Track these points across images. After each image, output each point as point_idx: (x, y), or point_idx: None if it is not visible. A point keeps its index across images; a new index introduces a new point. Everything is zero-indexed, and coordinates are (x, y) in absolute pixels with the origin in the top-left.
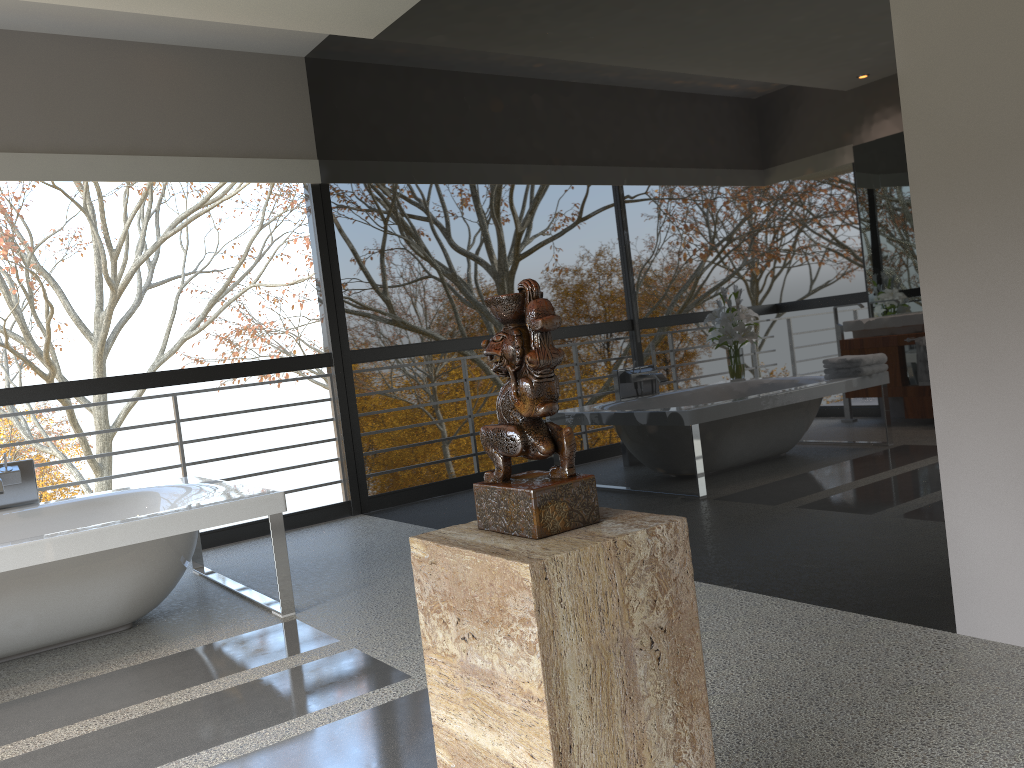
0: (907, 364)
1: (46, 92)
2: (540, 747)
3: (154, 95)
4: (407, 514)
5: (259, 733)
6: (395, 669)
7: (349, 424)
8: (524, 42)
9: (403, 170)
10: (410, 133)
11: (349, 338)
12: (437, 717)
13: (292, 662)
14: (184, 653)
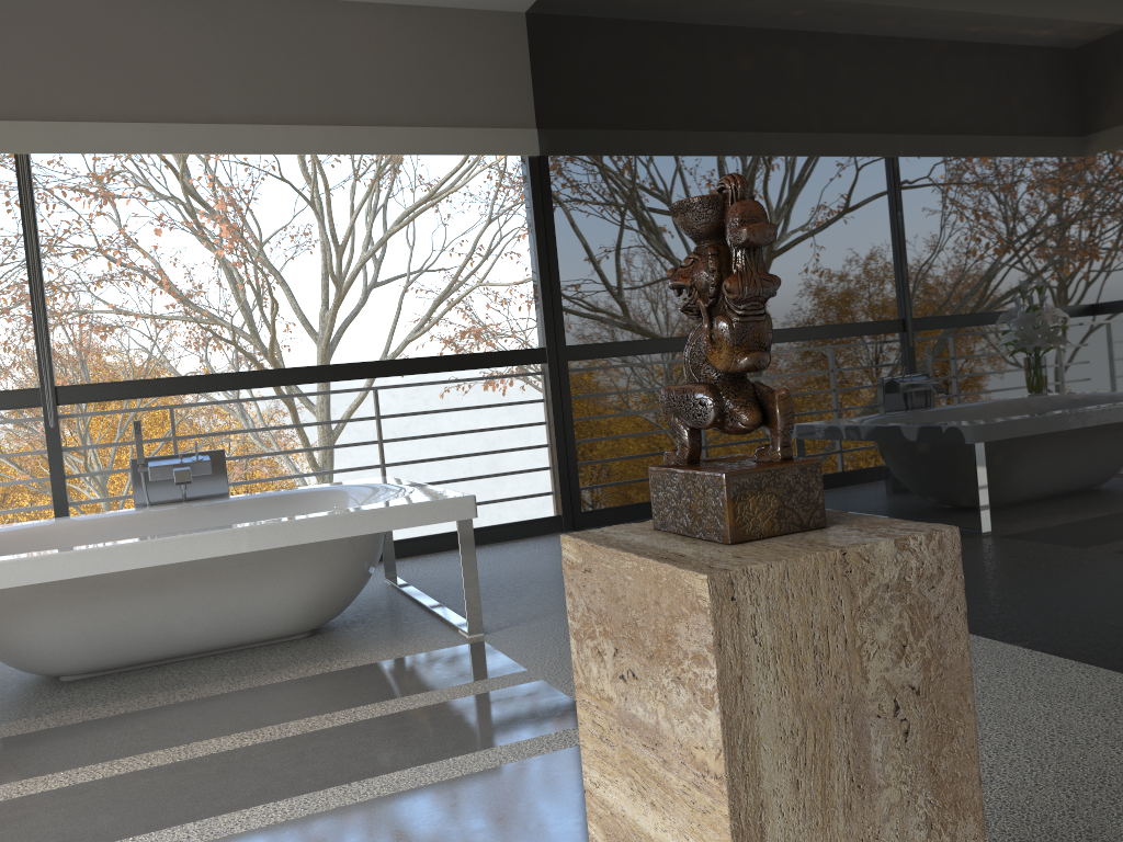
0: None
1: (251, 58)
2: None
3: (361, 59)
4: None
5: (419, 768)
6: None
7: (562, 429)
8: None
9: (629, 133)
10: (638, 89)
11: (565, 331)
12: (590, 780)
13: (470, 689)
14: (358, 668)
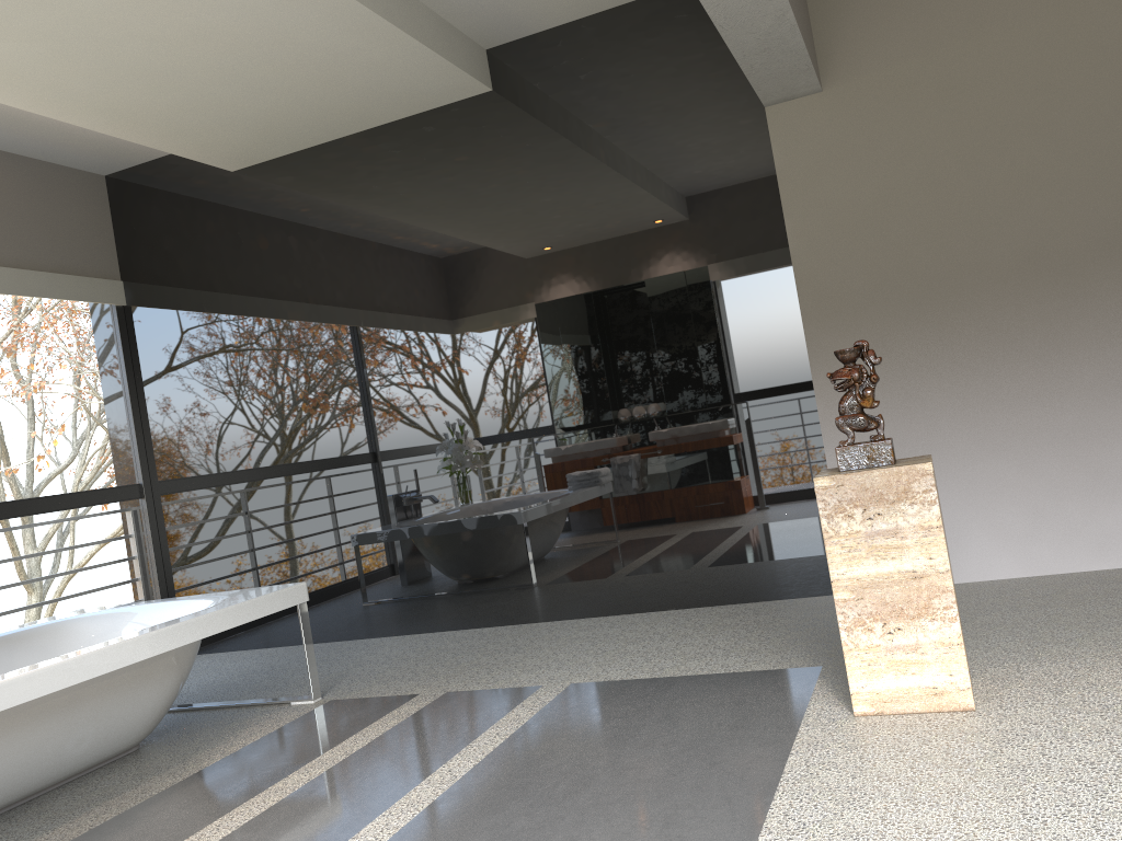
0: (806, 428)
1: None
2: (937, 550)
3: None
4: (262, 639)
5: (493, 727)
6: (517, 687)
7: (162, 559)
8: (452, 198)
9: (275, 296)
10: (289, 262)
11: (168, 466)
12: (837, 574)
13: (409, 709)
14: (271, 735)
